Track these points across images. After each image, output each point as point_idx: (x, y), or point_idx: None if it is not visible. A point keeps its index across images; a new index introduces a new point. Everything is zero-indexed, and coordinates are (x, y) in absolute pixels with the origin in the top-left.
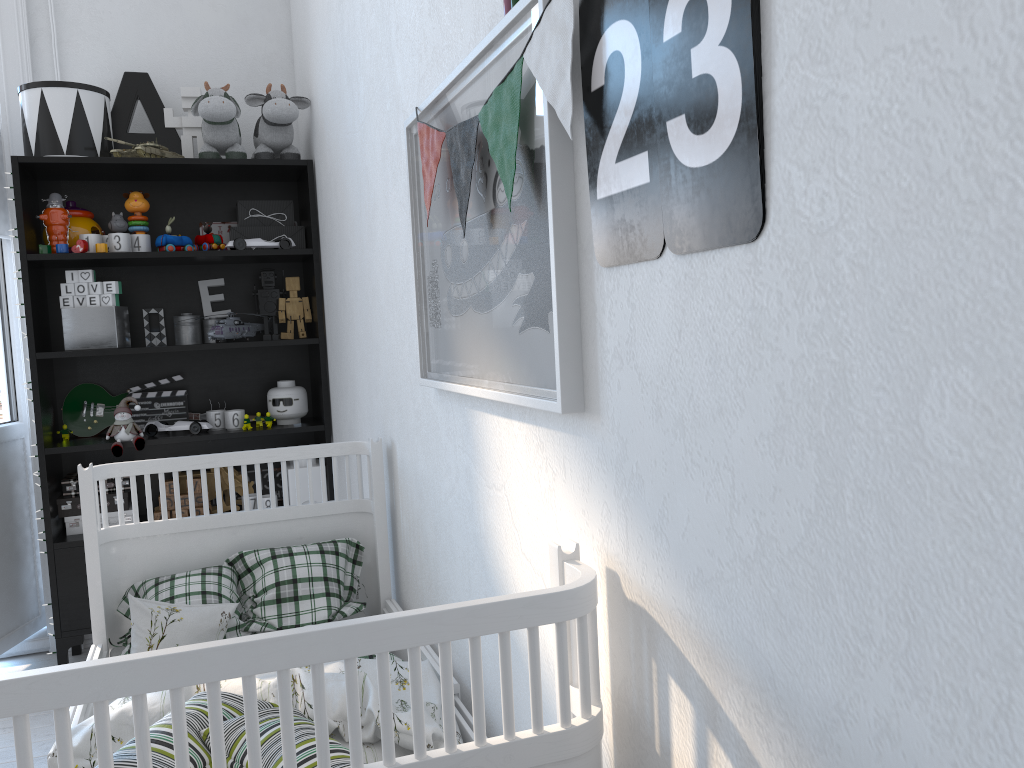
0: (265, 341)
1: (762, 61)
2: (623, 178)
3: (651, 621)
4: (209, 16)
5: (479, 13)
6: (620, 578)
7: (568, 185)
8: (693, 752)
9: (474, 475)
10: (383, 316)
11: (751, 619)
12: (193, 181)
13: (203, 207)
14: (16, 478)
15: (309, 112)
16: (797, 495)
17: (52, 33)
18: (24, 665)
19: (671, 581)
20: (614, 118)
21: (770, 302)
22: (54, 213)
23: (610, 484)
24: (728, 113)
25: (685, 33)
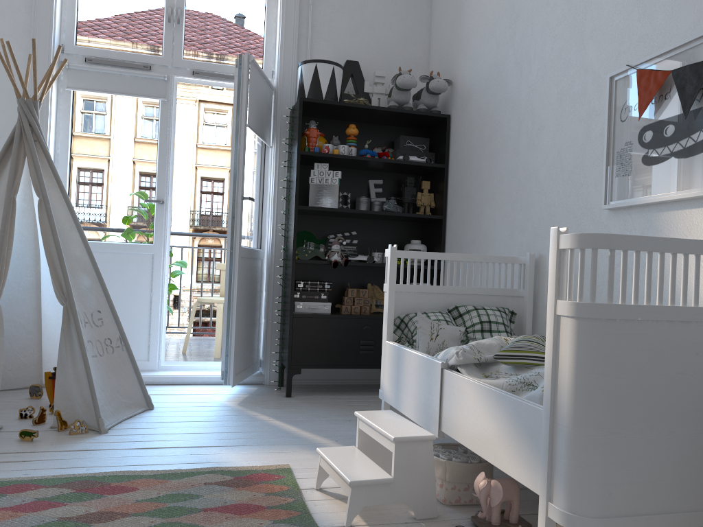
0: (414, 214)
1: None
2: None
3: None
4: (388, 34)
5: (701, 14)
6: None
7: None
8: None
9: None
10: (541, 186)
11: None
12: (372, 123)
13: (375, 138)
14: (258, 281)
15: (448, 89)
16: None
17: (308, 36)
18: (254, 387)
19: None
20: None
21: None
22: (313, 131)
23: None
24: None
25: None
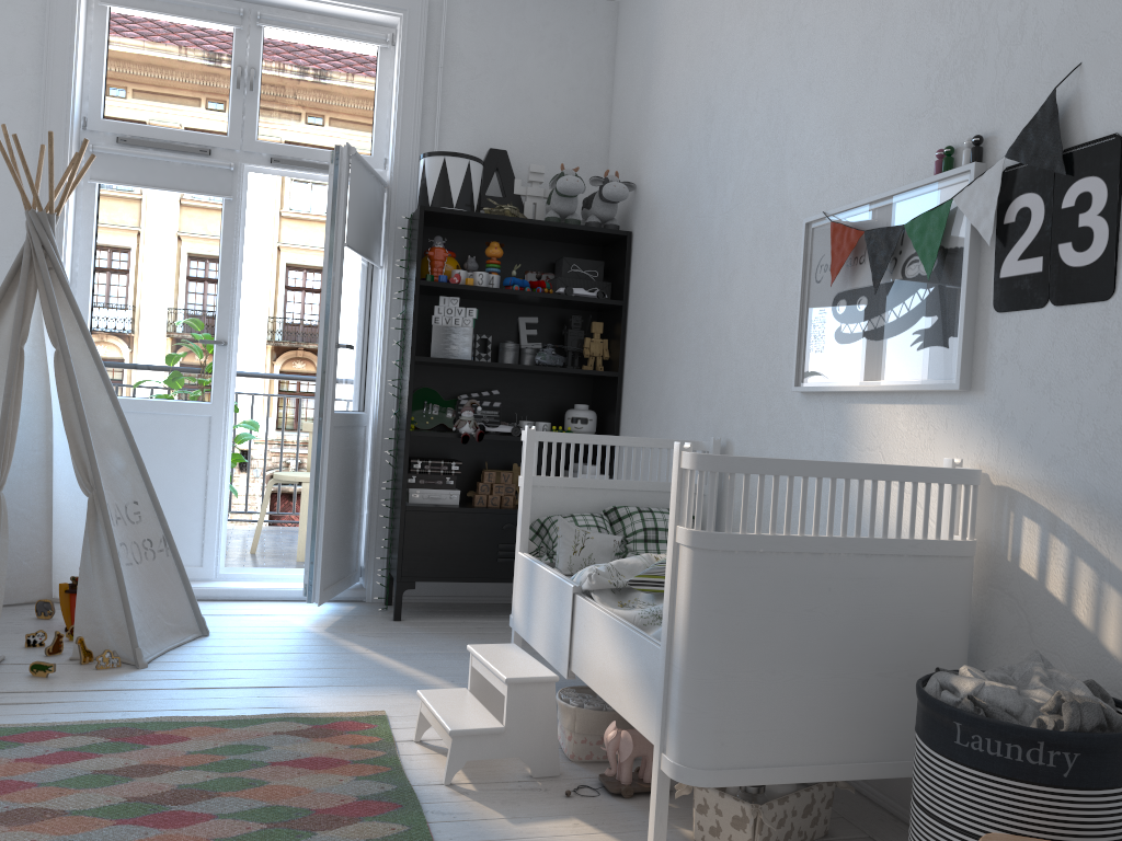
0: (578, 369)
1: (1119, 225)
2: (1022, 268)
3: (1012, 491)
4: (551, 110)
5: (898, 165)
6: (989, 475)
7: (975, 269)
8: (1037, 549)
9: (843, 446)
10: (732, 350)
11: (1085, 470)
12: (525, 238)
13: (529, 259)
14: (359, 457)
15: (631, 194)
16: (1119, 408)
17: (437, 113)
18: (351, 606)
19: (1031, 466)
20: (1019, 239)
21: (1113, 326)
22: (439, 251)
23: (987, 426)
24: (1098, 244)
25: (1076, 207)
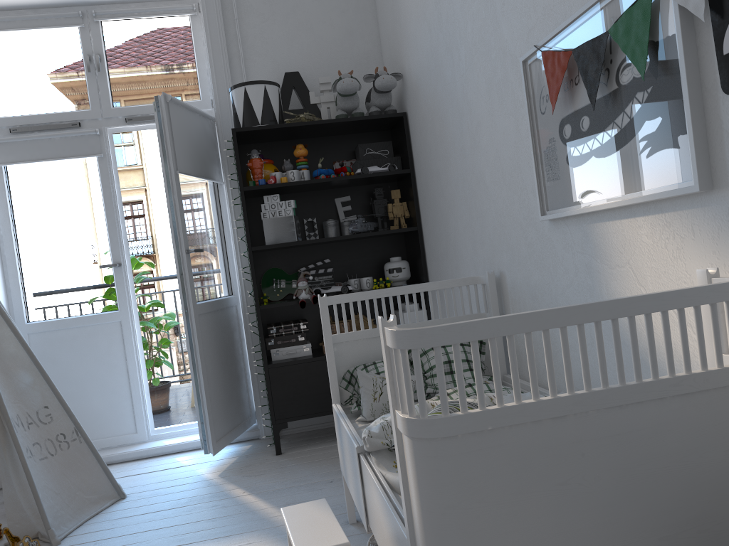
0: (384, 230)
1: None
2: None
3: None
4: (329, 32)
5: None
6: None
7: (693, 54)
8: None
9: (595, 266)
10: (489, 192)
11: None
12: (327, 136)
13: (334, 152)
14: (234, 330)
15: (401, 82)
16: None
17: (240, 55)
18: (248, 445)
19: None
20: None
21: None
22: (255, 161)
23: None
24: None
25: None
